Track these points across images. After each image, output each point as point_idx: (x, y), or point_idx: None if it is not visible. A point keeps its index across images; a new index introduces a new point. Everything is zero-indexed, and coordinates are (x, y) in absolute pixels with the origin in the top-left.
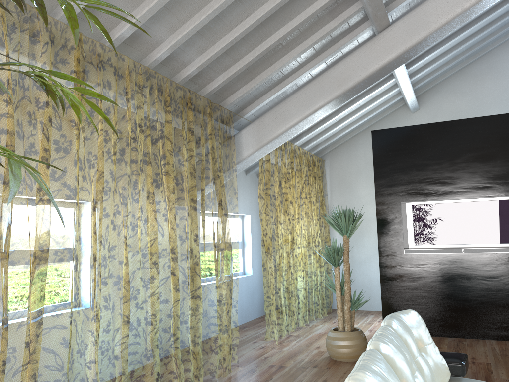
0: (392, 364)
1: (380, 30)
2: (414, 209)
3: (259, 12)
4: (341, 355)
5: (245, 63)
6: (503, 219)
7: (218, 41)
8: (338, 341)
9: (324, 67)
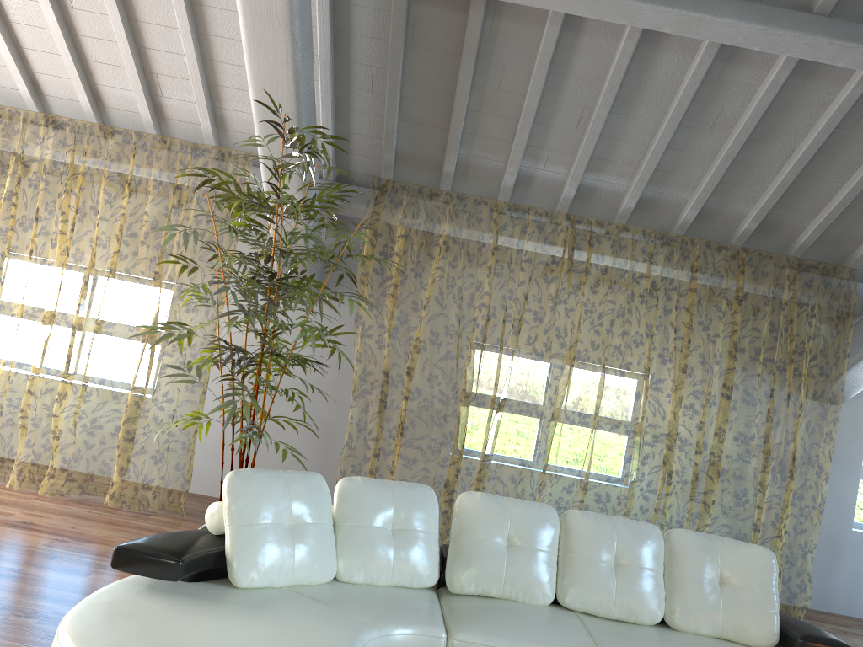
0: (569, 528)
1: None
2: None
3: (803, 144)
4: None
5: (835, 204)
6: None
7: (768, 185)
8: None
9: None
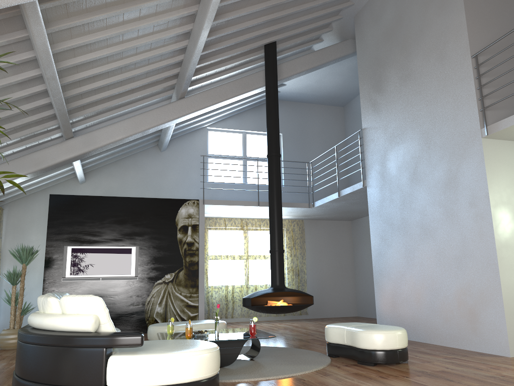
0: None
1: (67, 138)
2: (73, 250)
3: None
4: (10, 345)
5: None
6: (126, 259)
7: None
8: (9, 335)
9: (24, 148)
